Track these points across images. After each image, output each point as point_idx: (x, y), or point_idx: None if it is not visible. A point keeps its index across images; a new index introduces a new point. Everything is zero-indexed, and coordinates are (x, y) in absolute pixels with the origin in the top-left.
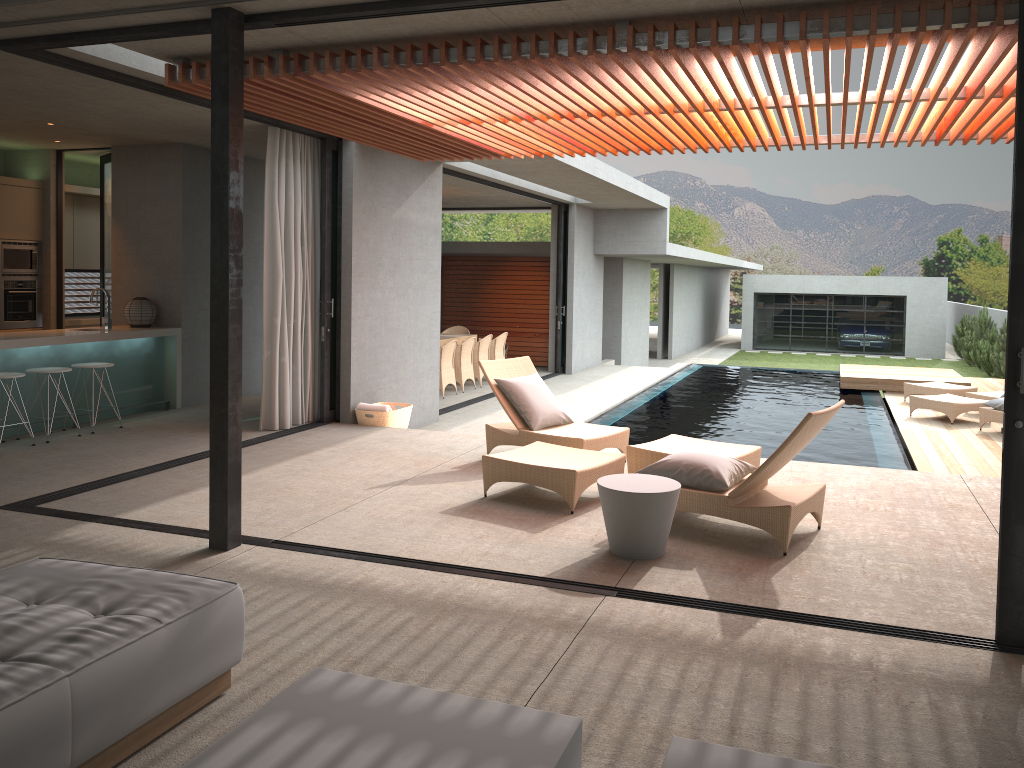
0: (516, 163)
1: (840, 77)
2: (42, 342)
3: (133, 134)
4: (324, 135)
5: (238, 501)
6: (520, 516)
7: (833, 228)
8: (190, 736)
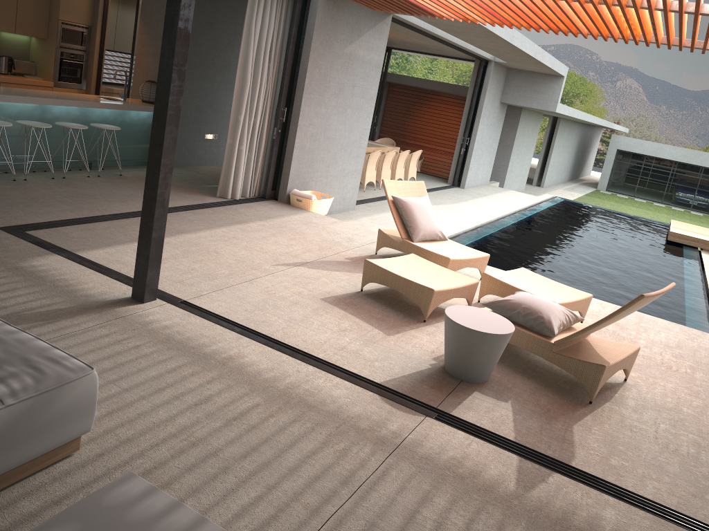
0: (450, 23)
1: None
2: (70, 104)
3: None
4: None
5: (158, 267)
6: (382, 316)
7: (690, 109)
8: (22, 497)
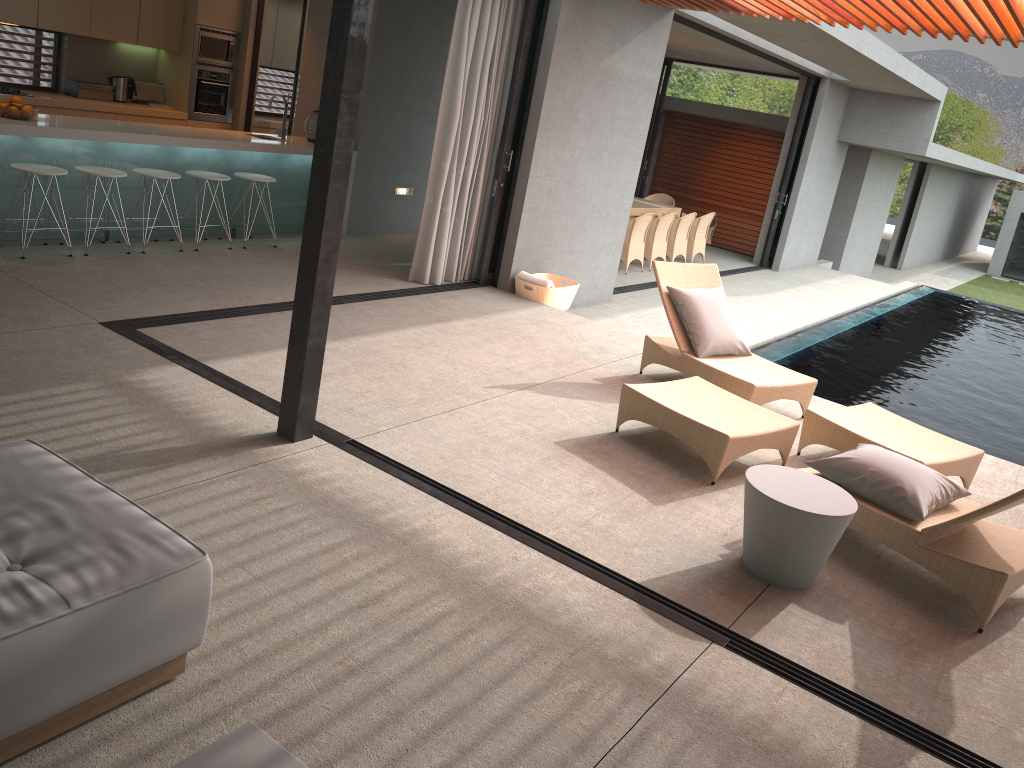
0: (763, 22)
1: None
2: (207, 144)
3: None
4: None
5: (315, 389)
6: (647, 473)
7: None
8: (97, 744)
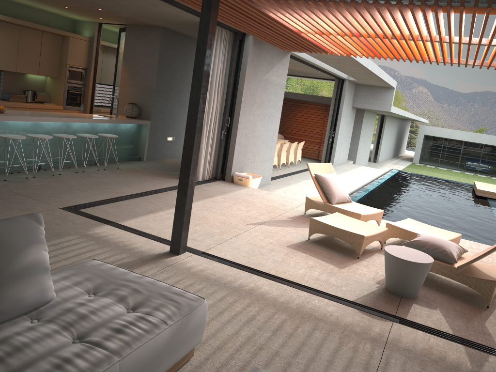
0: (329, 57)
1: (480, 27)
2: (85, 121)
3: (139, 19)
4: (237, 31)
5: (187, 229)
6: (330, 255)
7: (463, 105)
8: None
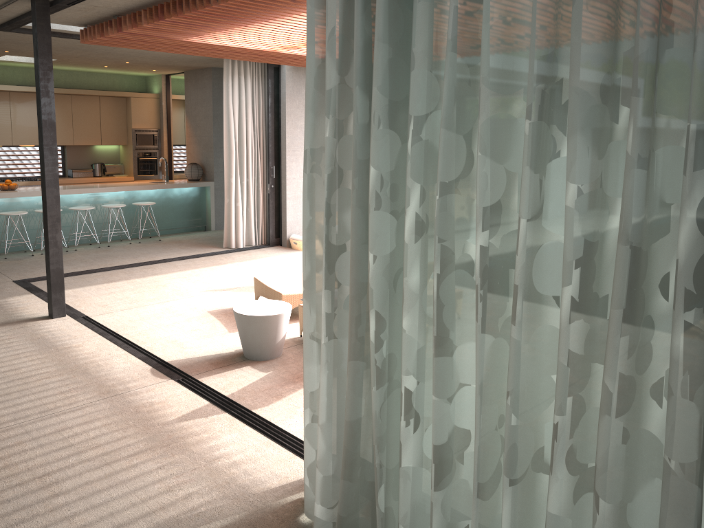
0: None
1: None
2: (114, 189)
3: (177, 64)
4: None
5: (61, 291)
6: None
7: None
8: None
